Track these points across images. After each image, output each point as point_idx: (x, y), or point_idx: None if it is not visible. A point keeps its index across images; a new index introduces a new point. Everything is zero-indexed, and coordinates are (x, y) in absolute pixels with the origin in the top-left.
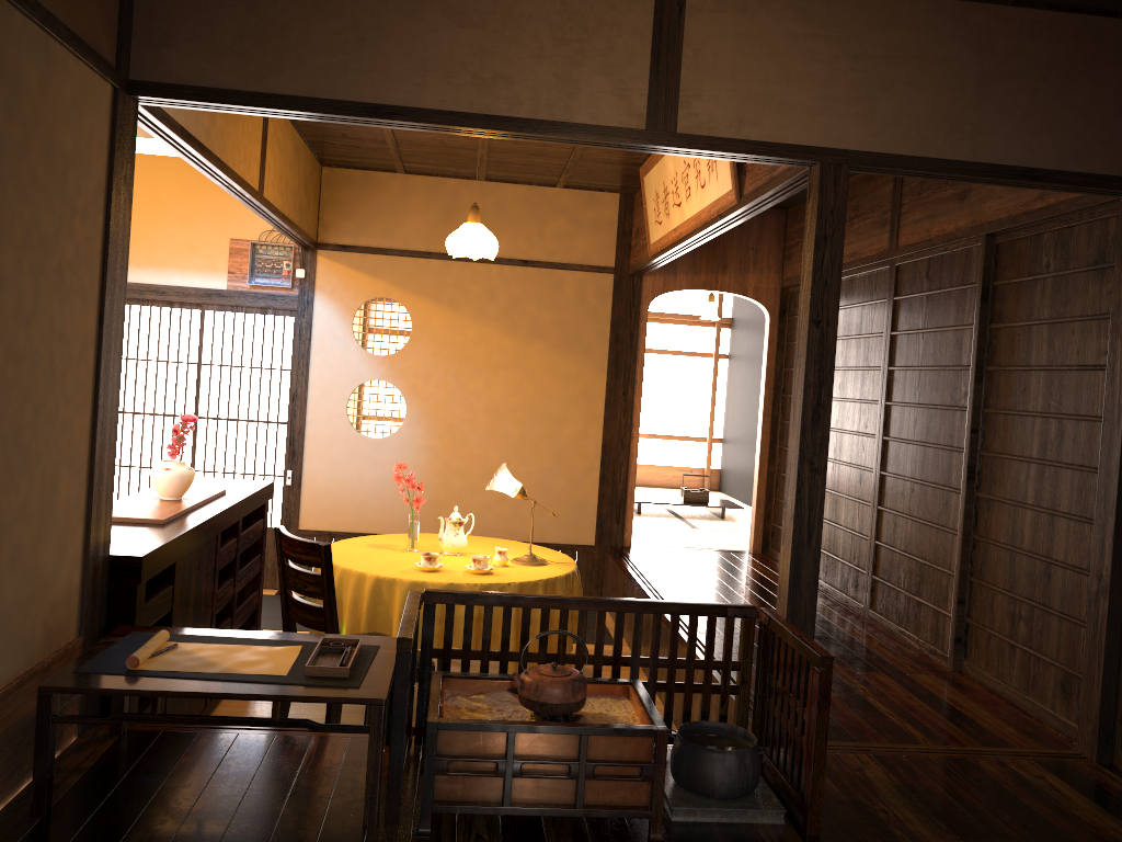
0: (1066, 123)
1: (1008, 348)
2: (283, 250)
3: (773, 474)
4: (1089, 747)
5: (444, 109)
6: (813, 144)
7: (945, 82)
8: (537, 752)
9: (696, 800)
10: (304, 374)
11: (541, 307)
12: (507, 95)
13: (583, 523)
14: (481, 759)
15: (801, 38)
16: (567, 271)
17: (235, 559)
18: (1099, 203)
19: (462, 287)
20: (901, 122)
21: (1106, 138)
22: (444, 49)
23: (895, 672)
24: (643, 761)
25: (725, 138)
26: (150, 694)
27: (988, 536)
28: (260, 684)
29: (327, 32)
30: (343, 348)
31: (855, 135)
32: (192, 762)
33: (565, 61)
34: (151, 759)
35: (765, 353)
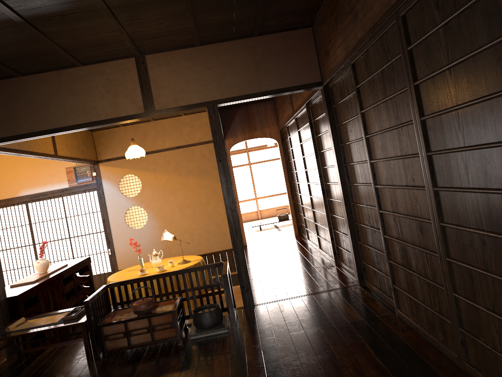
0: (290, 69)
1: (321, 143)
2: (86, 167)
3: (295, 203)
4: (358, 281)
5: (76, 124)
6: (203, 101)
7: (243, 68)
8: (136, 327)
9: (199, 331)
10: (105, 211)
11: (188, 162)
12: (96, 114)
13: (226, 241)
14: (117, 333)
15: (189, 67)
16: (194, 146)
17: (74, 288)
18: (318, 90)
19: (156, 163)
20: (231, 85)
21: (305, 71)
22: (71, 104)
23: (313, 270)
24: (171, 322)
25: (172, 107)
26: (11, 337)
27: (333, 213)
28: (47, 326)
29: (31, 109)
30: (117, 197)
31: (216, 94)
32: (41, 357)
33: (112, 97)
34: (28, 359)
35: (280, 157)
